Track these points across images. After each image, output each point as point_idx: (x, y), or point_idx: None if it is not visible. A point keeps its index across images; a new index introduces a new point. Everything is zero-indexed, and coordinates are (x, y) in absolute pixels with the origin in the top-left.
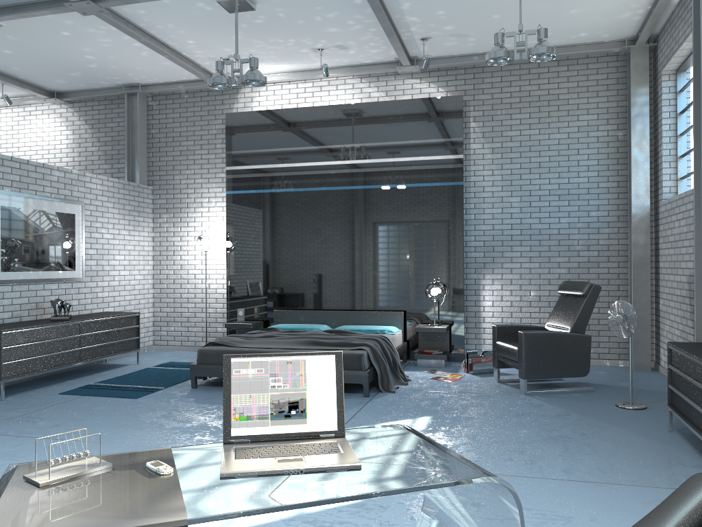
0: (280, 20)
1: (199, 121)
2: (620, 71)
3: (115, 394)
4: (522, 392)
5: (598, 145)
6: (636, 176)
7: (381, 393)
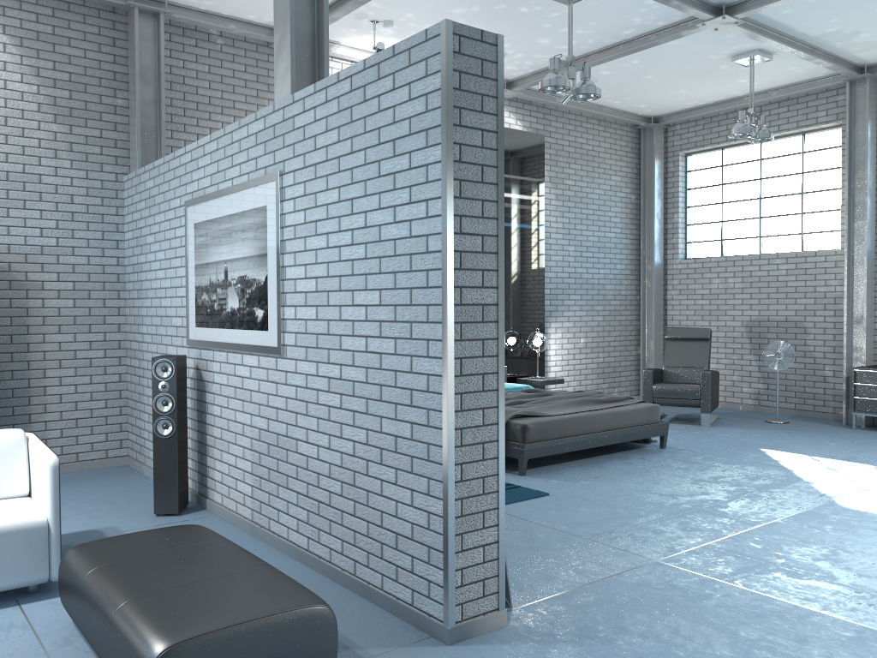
0: (537, 17)
1: (242, 88)
2: (633, 142)
3: (516, 497)
4: (706, 425)
5: (621, 205)
6: (657, 236)
7: (652, 444)
